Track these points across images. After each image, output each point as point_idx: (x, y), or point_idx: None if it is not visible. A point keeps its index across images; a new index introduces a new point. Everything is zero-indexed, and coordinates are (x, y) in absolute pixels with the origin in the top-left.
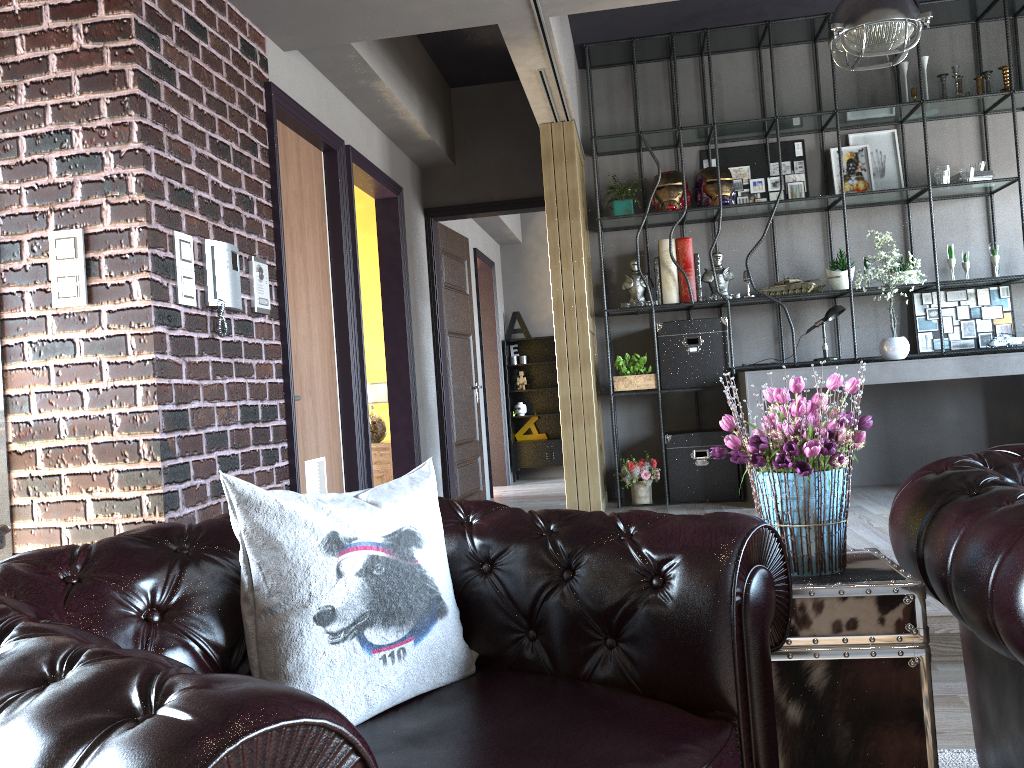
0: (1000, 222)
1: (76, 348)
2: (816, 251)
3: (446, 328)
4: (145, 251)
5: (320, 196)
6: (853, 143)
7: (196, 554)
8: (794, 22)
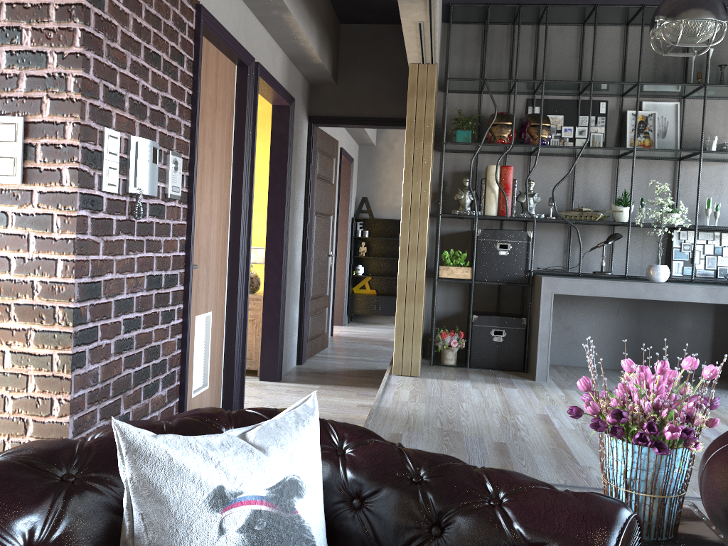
0: None
1: (8, 220)
2: (605, 188)
3: (314, 209)
4: (76, 144)
5: (231, 101)
6: (645, 109)
7: (82, 484)
8: (616, 8)
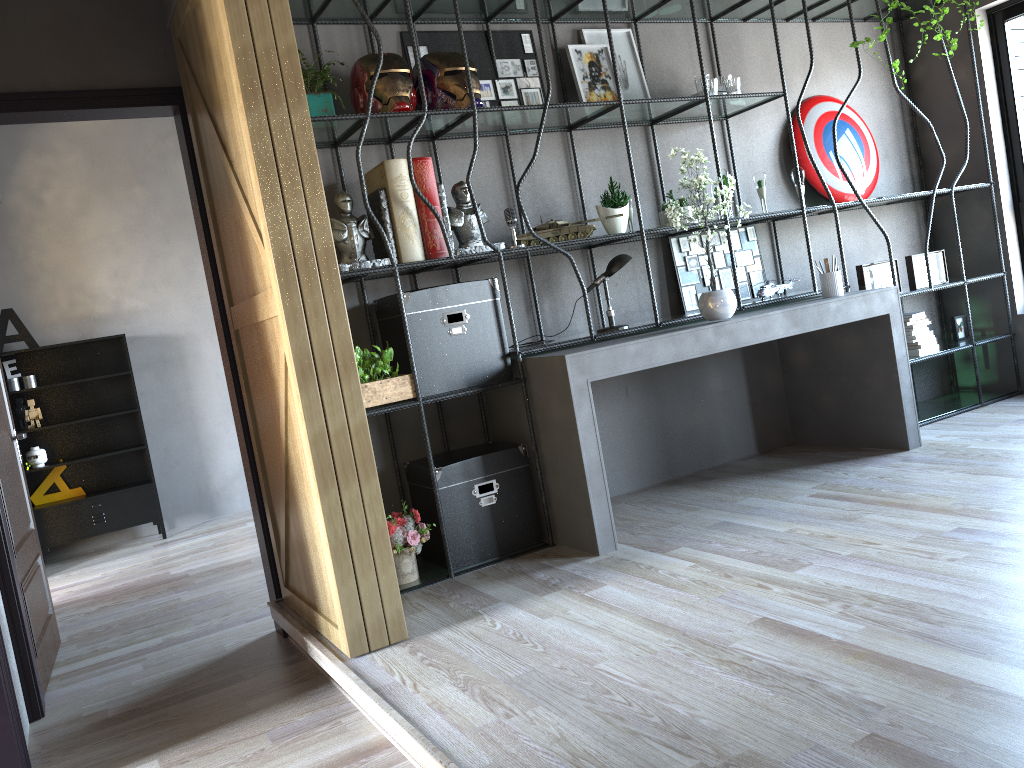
0: (736, 152)
1: None
2: (562, 185)
3: None
4: None
5: None
6: (589, 42)
7: None
8: None
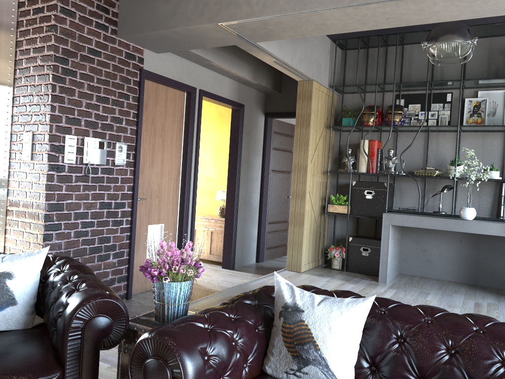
0: None
1: (26, 176)
2: (451, 153)
3: (271, 168)
4: (47, 143)
5: (180, 112)
6: (480, 96)
7: None
8: None
